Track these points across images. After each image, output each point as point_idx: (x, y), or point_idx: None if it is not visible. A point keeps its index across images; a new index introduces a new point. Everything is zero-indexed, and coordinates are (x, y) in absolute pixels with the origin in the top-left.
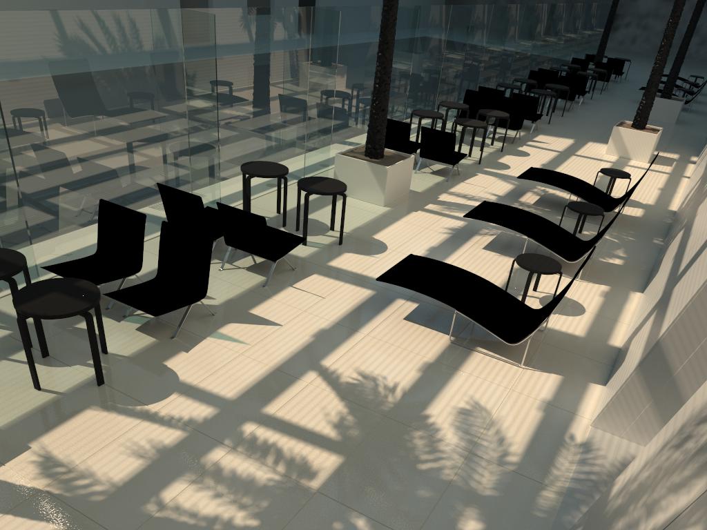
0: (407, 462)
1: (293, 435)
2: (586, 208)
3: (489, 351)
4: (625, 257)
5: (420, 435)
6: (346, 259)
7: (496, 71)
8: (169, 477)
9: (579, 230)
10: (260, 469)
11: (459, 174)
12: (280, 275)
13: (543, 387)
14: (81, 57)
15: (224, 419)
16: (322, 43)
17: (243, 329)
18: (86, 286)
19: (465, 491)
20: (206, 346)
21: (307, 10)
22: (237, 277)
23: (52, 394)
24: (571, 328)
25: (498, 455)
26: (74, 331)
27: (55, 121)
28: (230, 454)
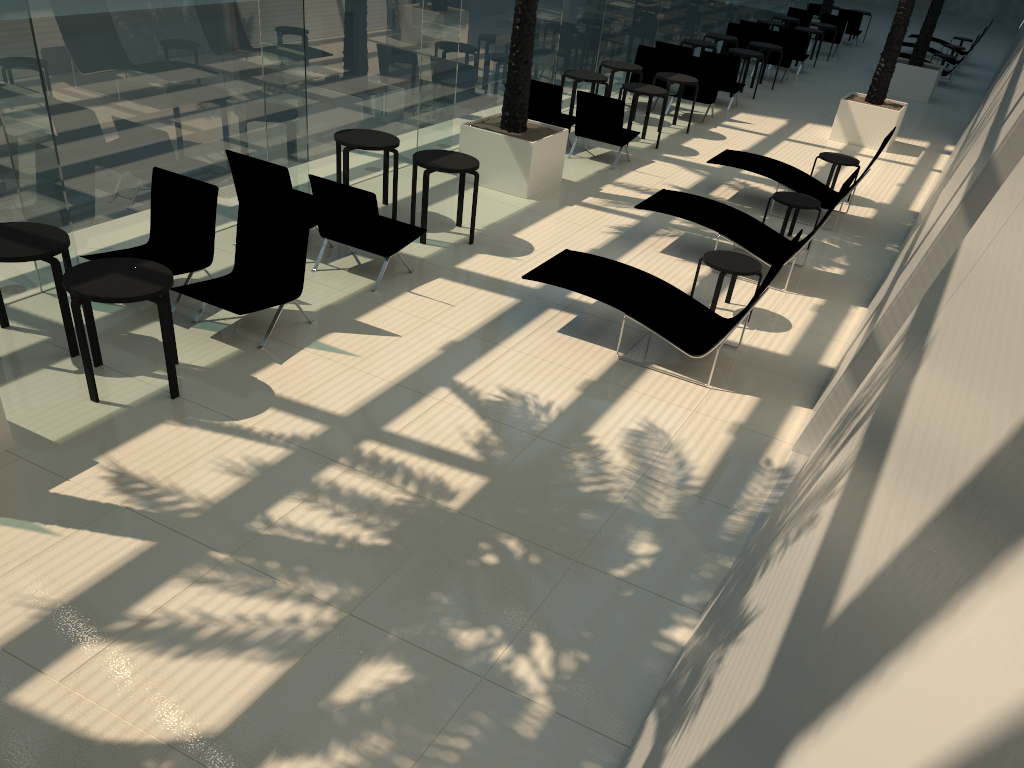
0: (566, 485)
1: (424, 455)
2: (797, 200)
3: (668, 369)
4: (848, 266)
5: (582, 457)
6: (479, 261)
7: (681, 20)
8: (275, 496)
9: (789, 233)
10: (386, 489)
11: (629, 161)
12: (394, 279)
13: (734, 409)
14: None
15: (337, 436)
16: None
17: (350, 340)
18: (153, 267)
19: (636, 514)
20: (305, 357)
21: None
22: (336, 279)
23: (115, 407)
24: (772, 345)
25: (677, 479)
26: (131, 338)
27: (93, 57)
28: (348, 473)
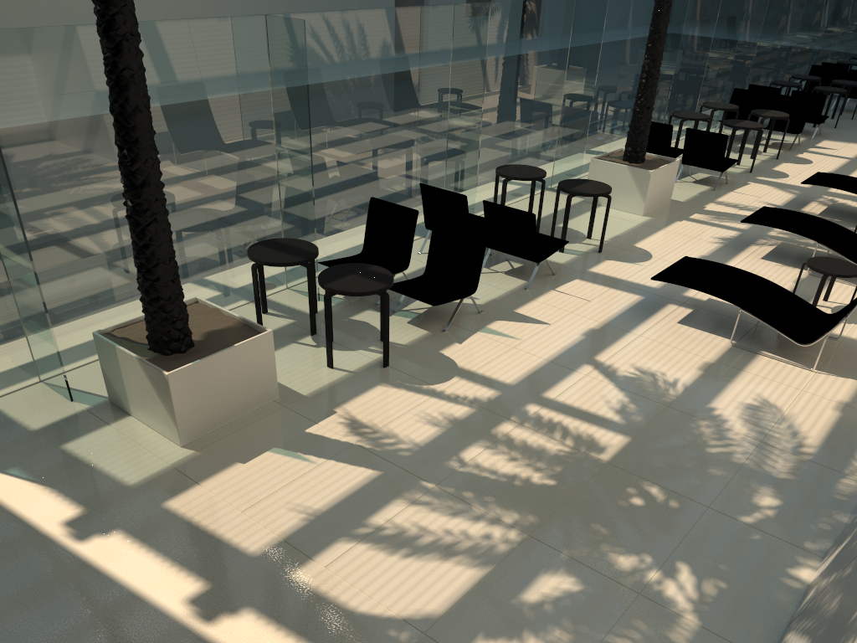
0: (695, 446)
1: (577, 417)
2: None
3: (776, 355)
4: None
5: (707, 424)
6: (608, 266)
7: (771, 66)
8: (465, 443)
9: None
10: (549, 442)
11: (727, 184)
12: (540, 279)
13: (838, 390)
14: (365, 56)
15: (507, 400)
16: (584, 37)
17: (511, 326)
18: (379, 270)
19: (758, 473)
20: (478, 339)
21: (571, 0)
22: (496, 280)
23: (344, 372)
24: None
25: (791, 446)
26: (351, 322)
27: (338, 119)
28: (518, 428)
